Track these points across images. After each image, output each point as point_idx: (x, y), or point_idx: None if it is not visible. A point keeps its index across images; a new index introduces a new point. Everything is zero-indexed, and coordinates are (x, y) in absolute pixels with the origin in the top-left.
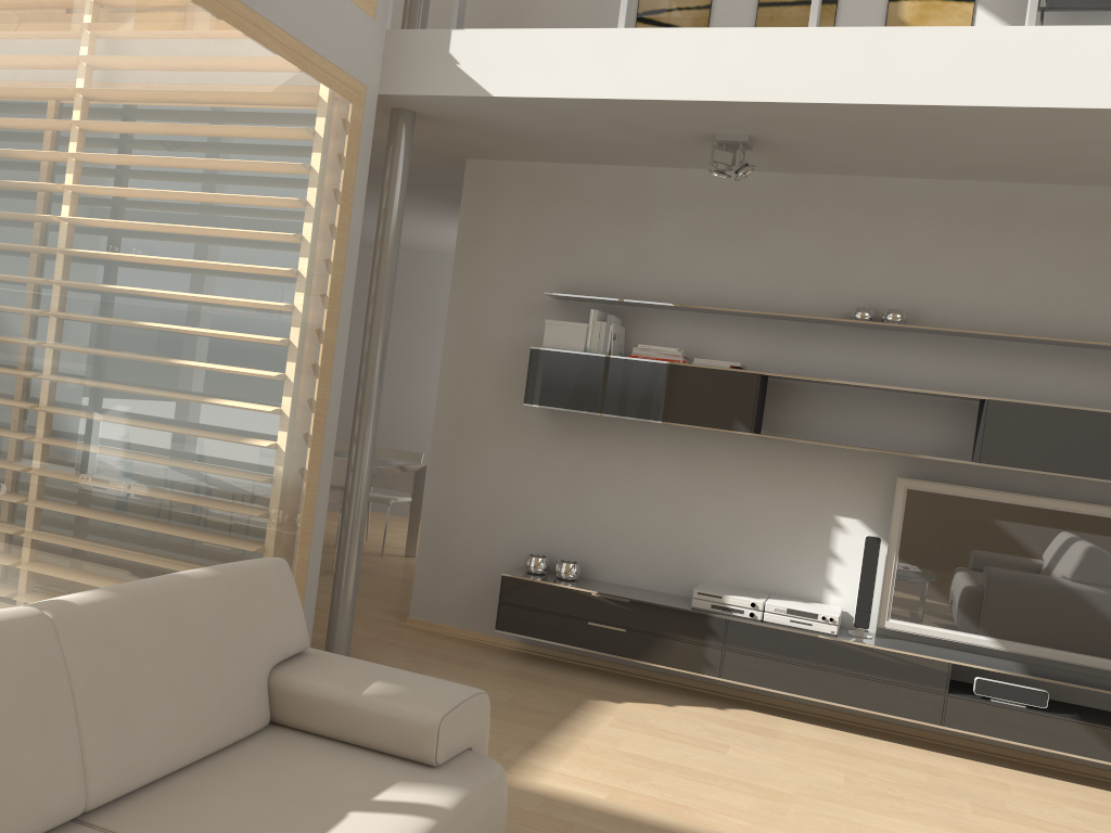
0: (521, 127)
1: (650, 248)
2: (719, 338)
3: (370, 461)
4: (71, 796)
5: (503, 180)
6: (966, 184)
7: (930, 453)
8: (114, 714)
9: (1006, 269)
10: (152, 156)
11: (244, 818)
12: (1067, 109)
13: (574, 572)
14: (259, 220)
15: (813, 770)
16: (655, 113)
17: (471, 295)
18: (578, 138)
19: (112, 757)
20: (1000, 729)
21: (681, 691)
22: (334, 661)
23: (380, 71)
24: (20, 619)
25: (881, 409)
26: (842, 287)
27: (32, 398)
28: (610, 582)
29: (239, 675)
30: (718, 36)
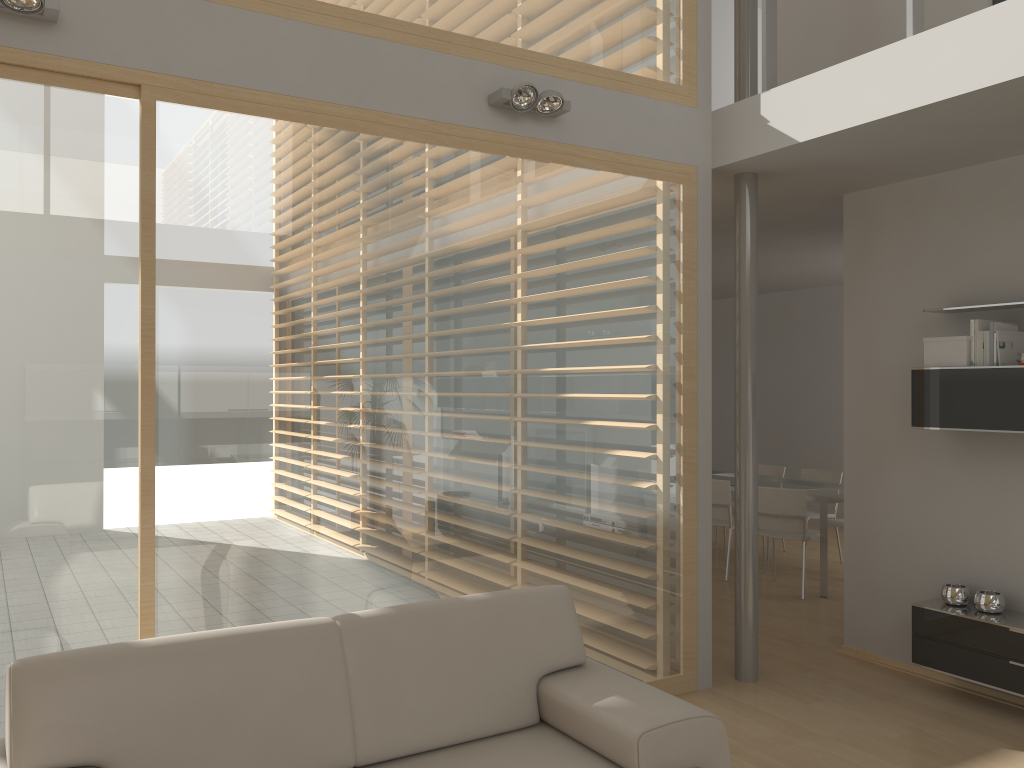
0: (856, 157)
1: None
2: None
3: (753, 495)
4: (342, 752)
5: (879, 206)
6: None
7: None
8: (381, 698)
9: None
10: (488, 278)
11: None
12: None
13: (994, 604)
14: (596, 304)
15: None
16: (966, 108)
17: (863, 323)
18: (920, 150)
19: (377, 729)
20: None
21: None
22: (599, 675)
23: (710, 148)
24: (315, 625)
25: None
26: None
27: (413, 468)
28: None
29: (502, 679)
30: (1007, 9)
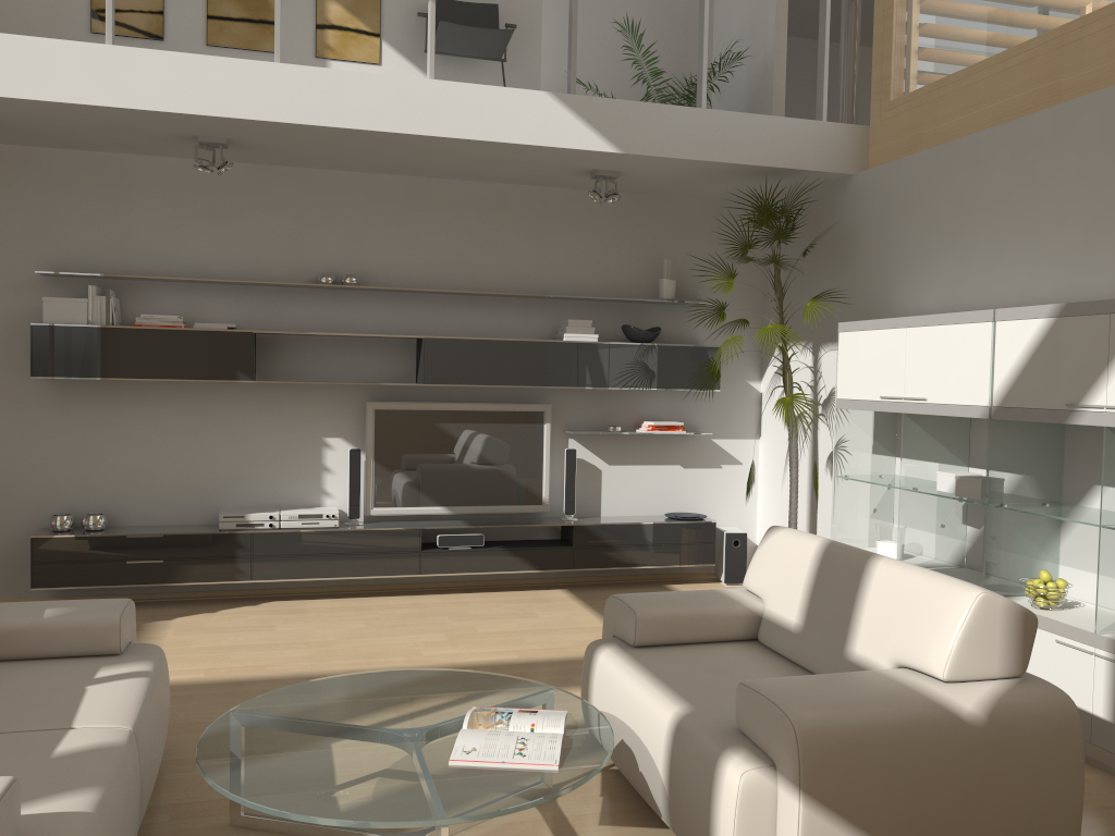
0: (1, 118)
1: (134, 227)
2: (210, 304)
3: None
4: None
5: None
6: (389, 177)
7: (387, 381)
8: None
9: (424, 241)
10: None
11: (12, 707)
12: (460, 139)
13: (103, 522)
14: None
15: (342, 624)
16: (148, 119)
17: None
18: (60, 129)
19: None
20: (458, 566)
21: (217, 601)
22: None
23: None
24: None
25: (348, 351)
26: (307, 258)
27: None
28: (136, 526)
29: None
30: (202, 61)
